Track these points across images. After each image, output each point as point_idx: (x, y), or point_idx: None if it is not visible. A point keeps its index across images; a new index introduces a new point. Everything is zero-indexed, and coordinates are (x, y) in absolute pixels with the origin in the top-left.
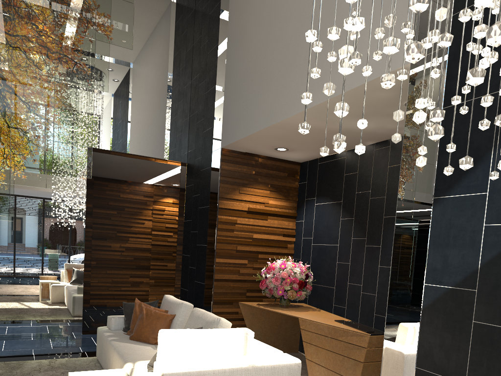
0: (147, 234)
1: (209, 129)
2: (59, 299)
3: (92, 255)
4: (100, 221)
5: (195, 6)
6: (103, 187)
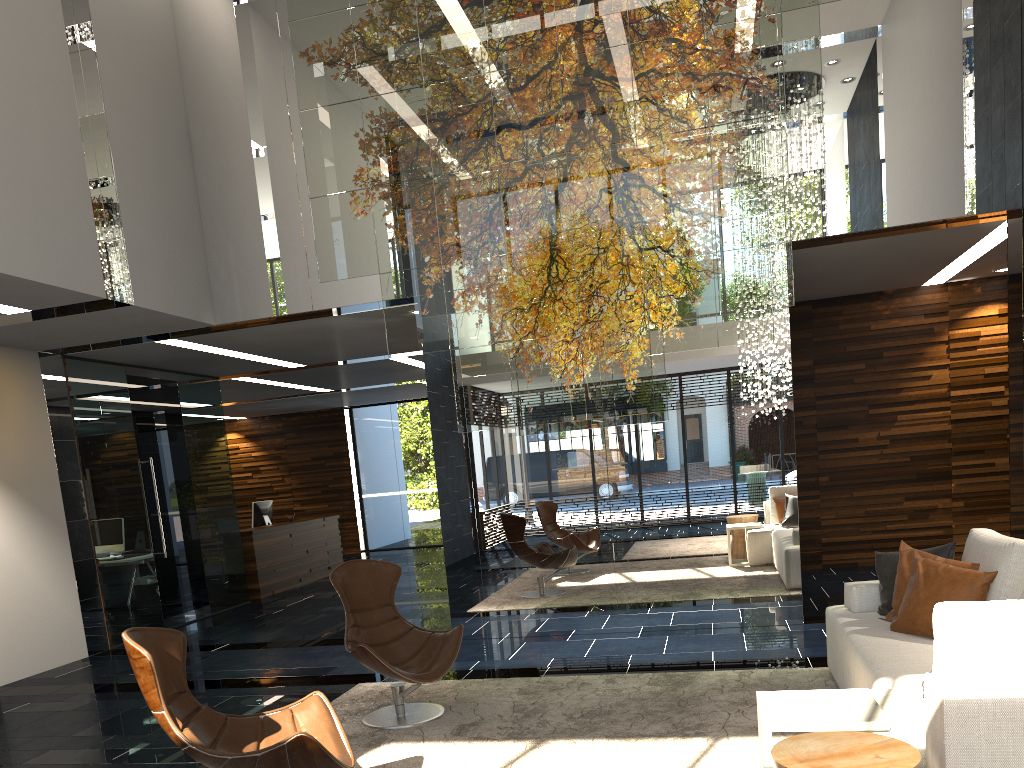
0: (938, 401)
1: None
2: (754, 556)
3: (819, 464)
4: (830, 391)
5: None
6: (833, 319)
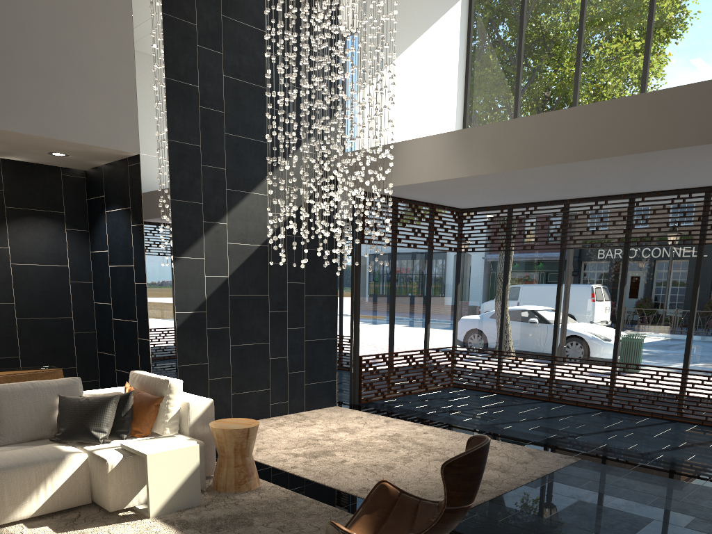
0: None
1: None
2: None
3: None
4: None
5: None
6: None
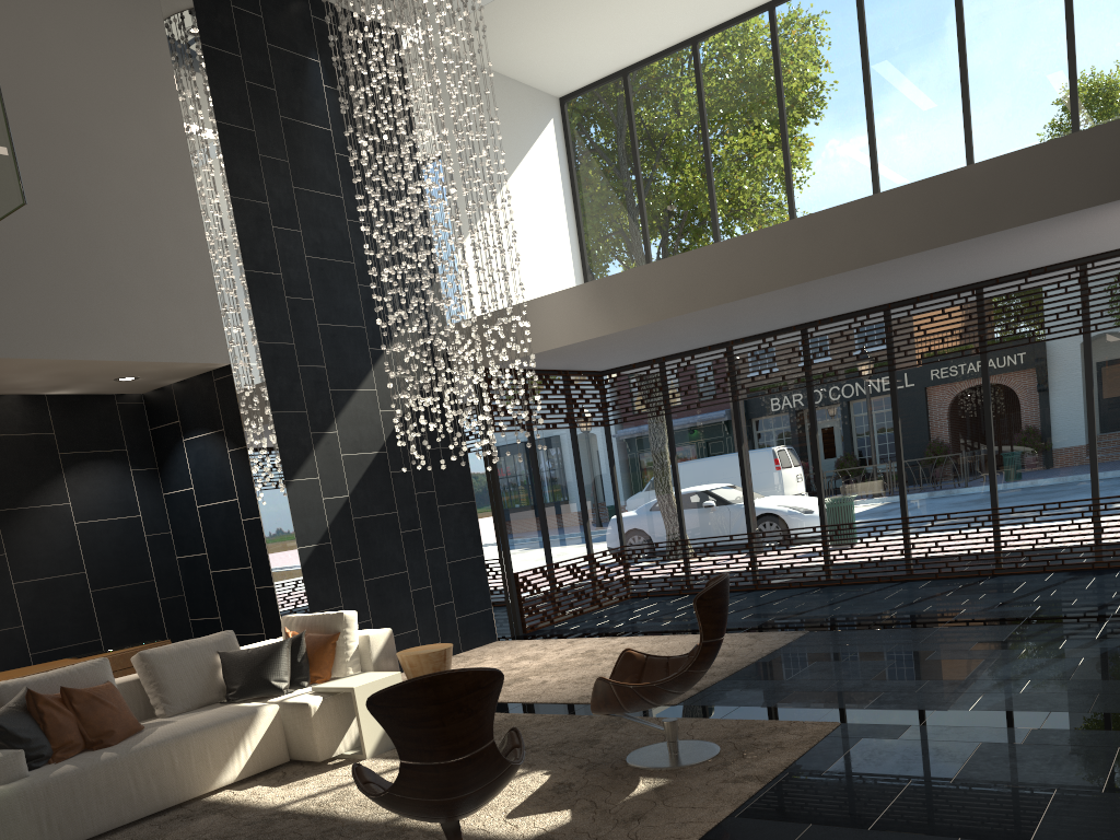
0: None
1: None
2: None
3: None
4: None
5: None
6: None
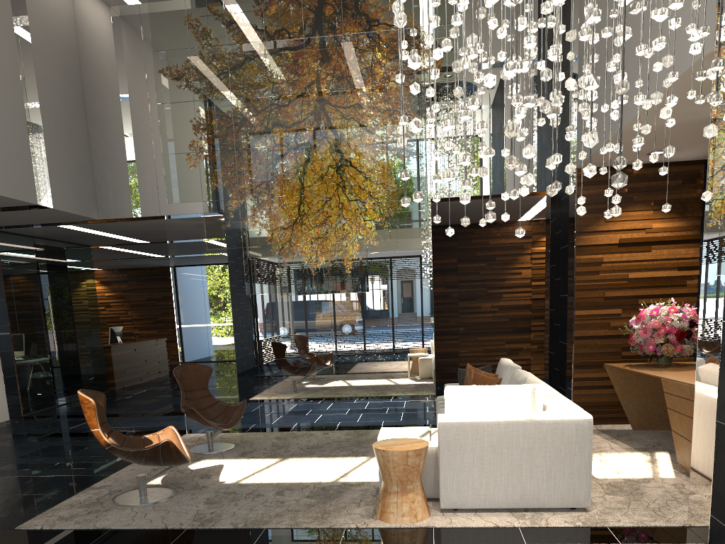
0: (525, 287)
1: (566, 144)
2: (410, 371)
3: (459, 320)
4: (466, 278)
5: None
6: (469, 236)
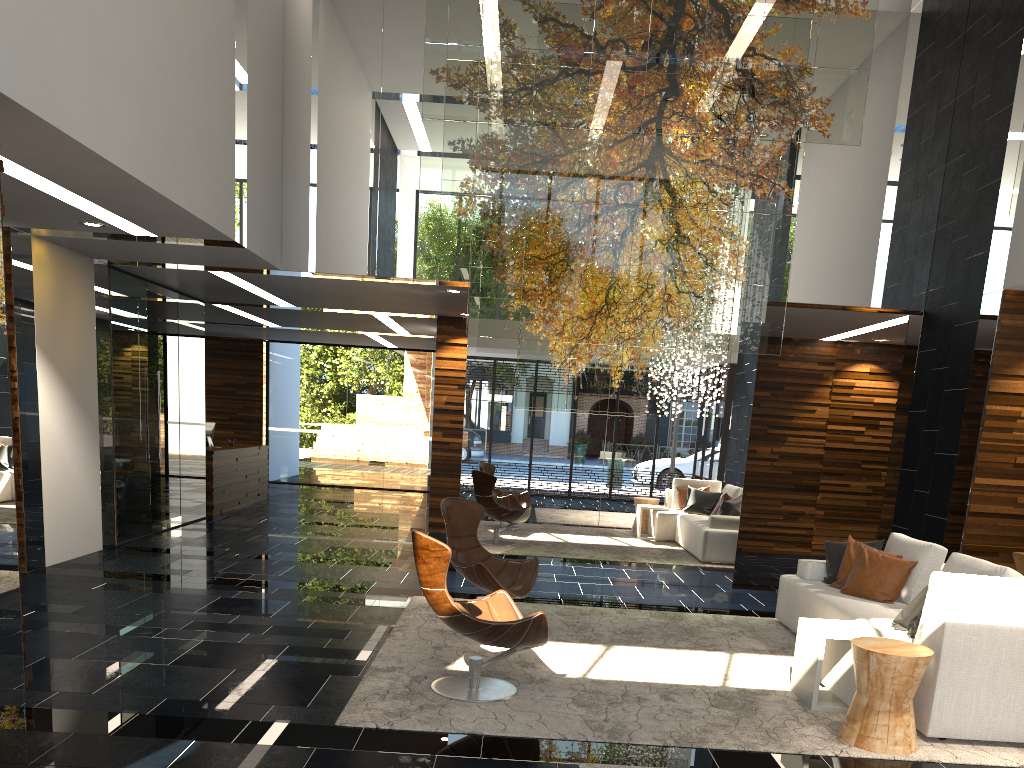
0: (817, 430)
1: (978, 254)
2: (705, 533)
3: None
4: None
5: (966, 30)
6: None
